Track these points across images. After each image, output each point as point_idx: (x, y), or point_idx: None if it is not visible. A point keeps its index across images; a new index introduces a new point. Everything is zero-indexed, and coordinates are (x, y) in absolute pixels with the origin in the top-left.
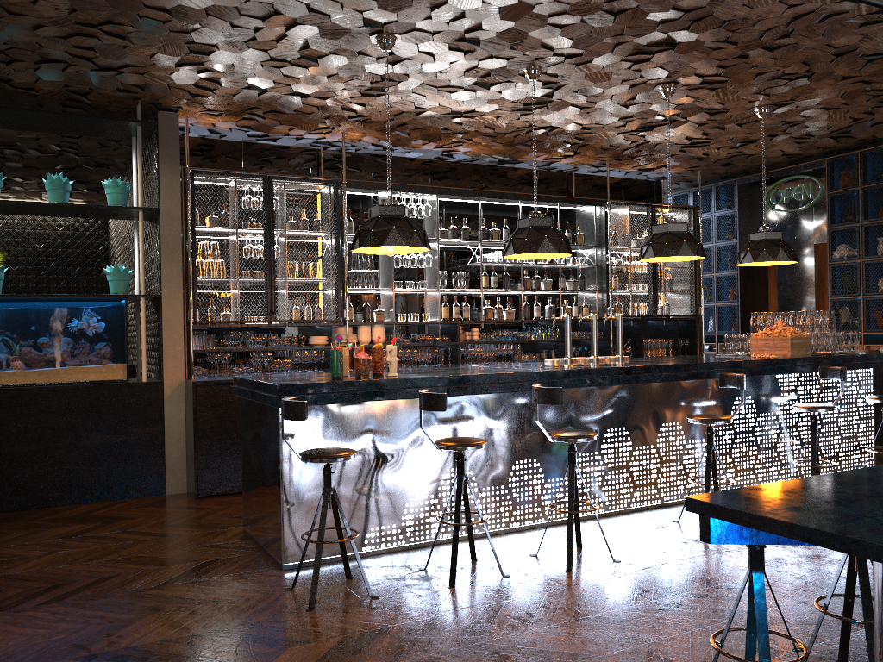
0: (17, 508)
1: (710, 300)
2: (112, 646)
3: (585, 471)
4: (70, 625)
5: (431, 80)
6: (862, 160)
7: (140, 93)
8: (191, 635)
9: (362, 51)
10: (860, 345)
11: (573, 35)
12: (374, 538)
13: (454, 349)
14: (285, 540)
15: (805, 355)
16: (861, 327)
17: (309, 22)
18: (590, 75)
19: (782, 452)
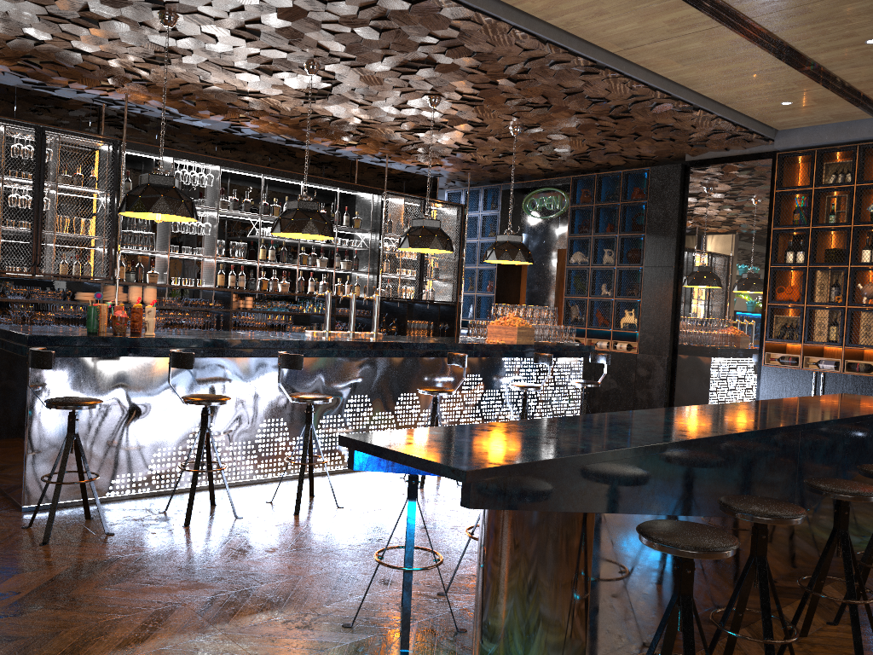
0: None
1: (471, 290)
2: None
3: (328, 431)
4: None
5: (215, 59)
6: (598, 182)
7: None
8: None
9: (145, 22)
10: (584, 338)
11: (345, 42)
12: (119, 484)
13: (227, 316)
14: (27, 484)
15: (529, 343)
16: (586, 324)
17: None
18: (364, 77)
19: None
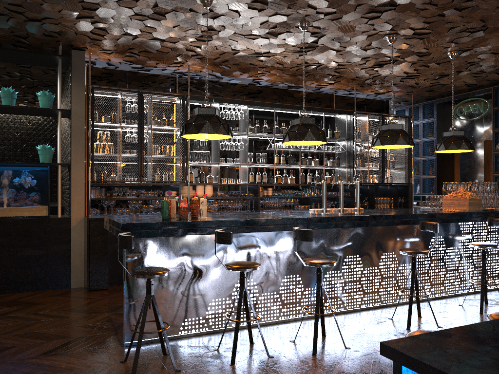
0: None
1: (417, 174)
2: None
3: (331, 283)
4: None
5: (239, 30)
6: None
7: (59, 37)
8: None
9: (193, 9)
10: None
11: None
12: (187, 326)
13: (256, 201)
14: (126, 327)
15: (478, 210)
16: None
17: None
18: (341, 28)
19: (462, 273)
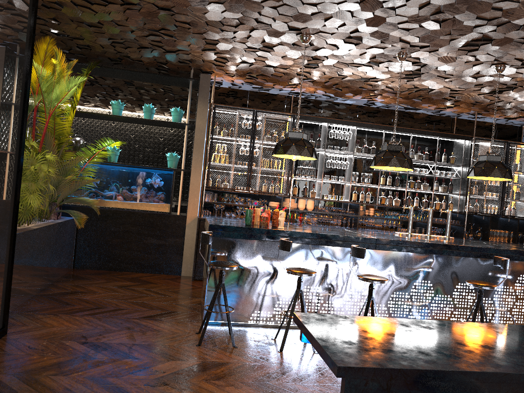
0: (110, 269)
1: None
2: (97, 340)
3: (397, 303)
4: (88, 326)
5: (342, 60)
6: None
7: (190, 64)
8: (134, 344)
9: (296, 43)
10: None
11: (418, 35)
12: (256, 317)
13: (356, 219)
14: (206, 308)
15: None
16: None
17: (260, 28)
18: (441, 58)
19: None
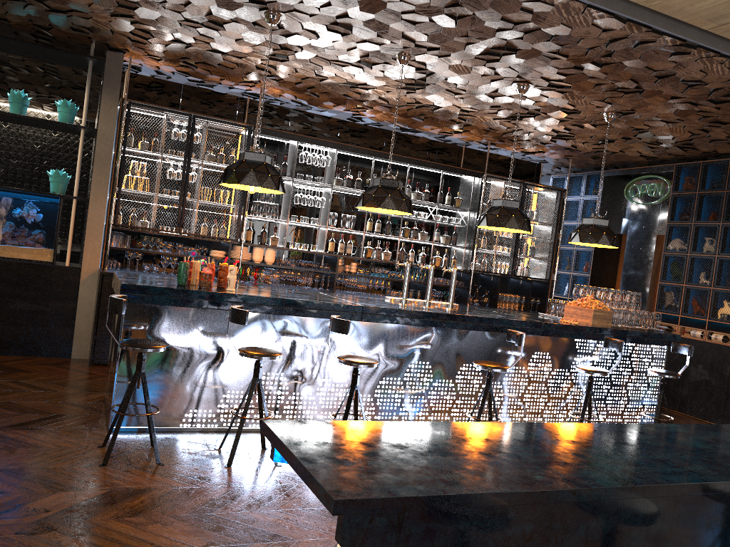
0: None
1: (568, 269)
2: None
3: (387, 392)
4: None
5: (322, 54)
6: (703, 170)
7: (91, 34)
8: None
9: (258, 22)
10: (677, 325)
11: (426, 32)
12: (191, 418)
13: (333, 277)
14: (114, 408)
15: (606, 326)
16: (680, 311)
17: None
18: (453, 67)
19: (570, 404)
